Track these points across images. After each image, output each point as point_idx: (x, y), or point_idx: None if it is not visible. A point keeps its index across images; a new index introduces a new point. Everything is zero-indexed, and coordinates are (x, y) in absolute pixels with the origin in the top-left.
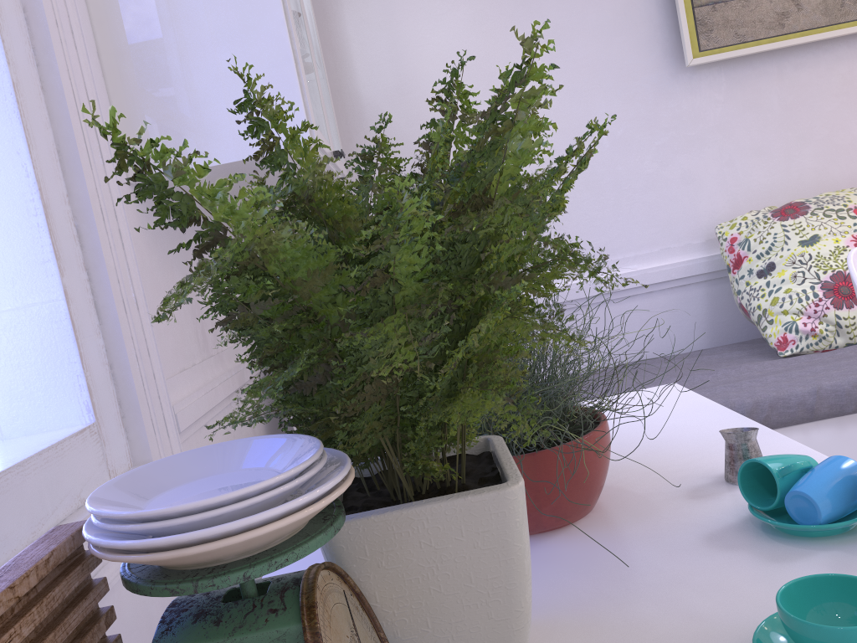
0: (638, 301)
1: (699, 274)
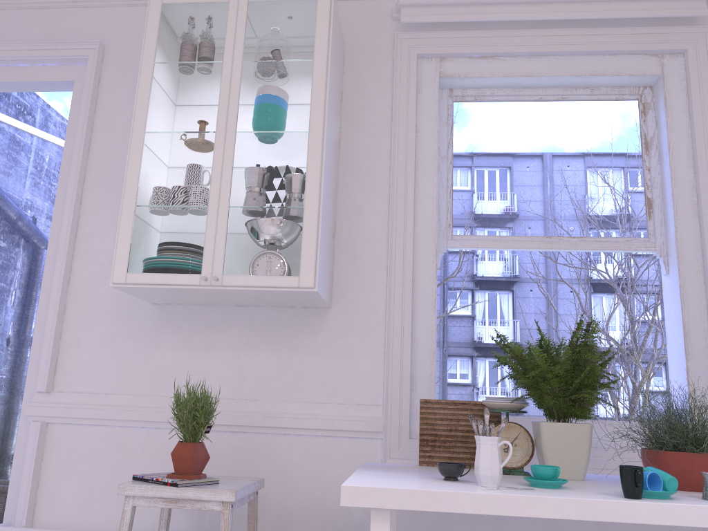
0: None
1: None
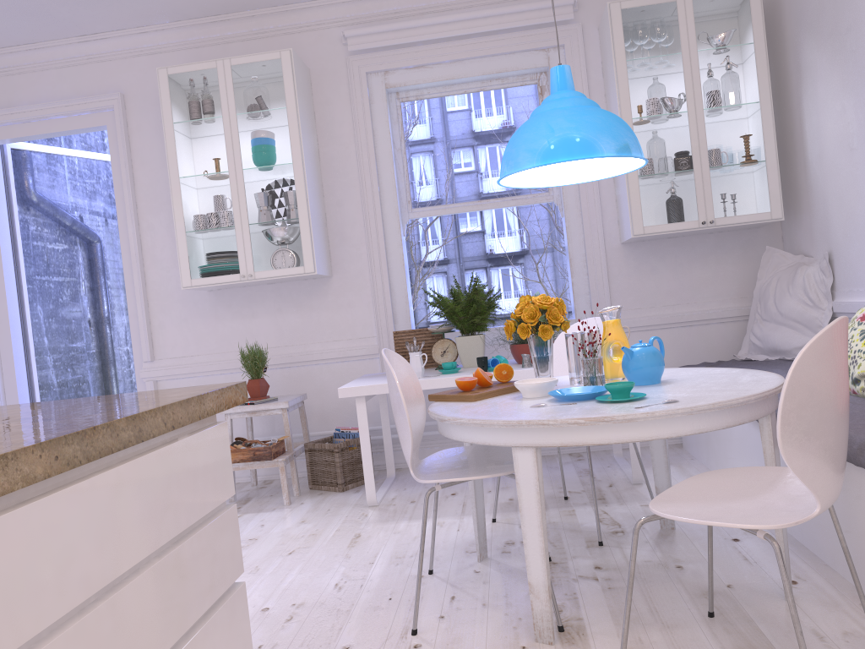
0: None
1: None
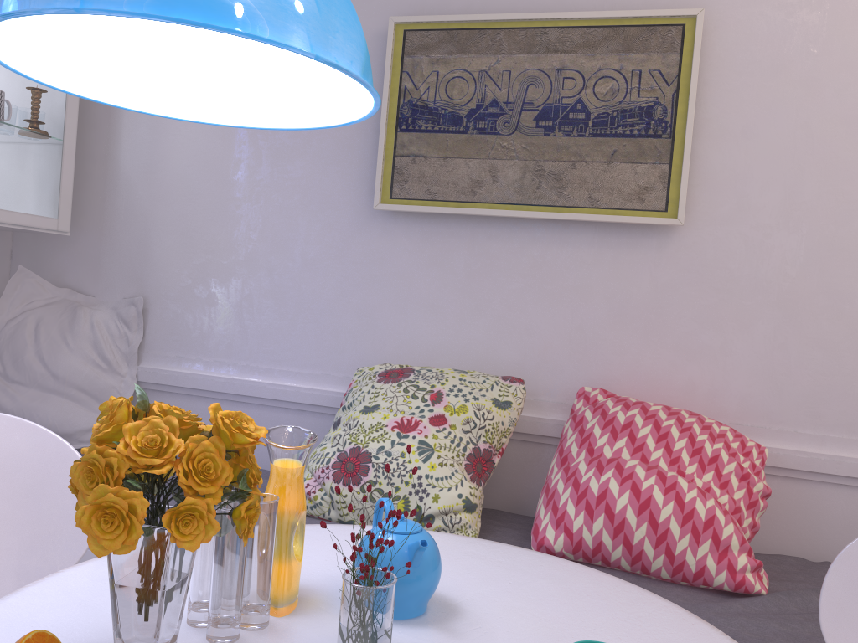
0: (291, 415)
1: None
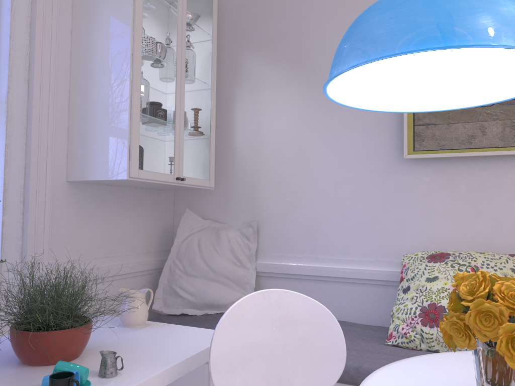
0: (356, 287)
1: (393, 280)
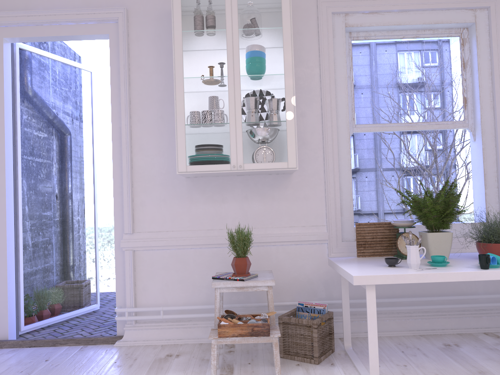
0: None
1: None
